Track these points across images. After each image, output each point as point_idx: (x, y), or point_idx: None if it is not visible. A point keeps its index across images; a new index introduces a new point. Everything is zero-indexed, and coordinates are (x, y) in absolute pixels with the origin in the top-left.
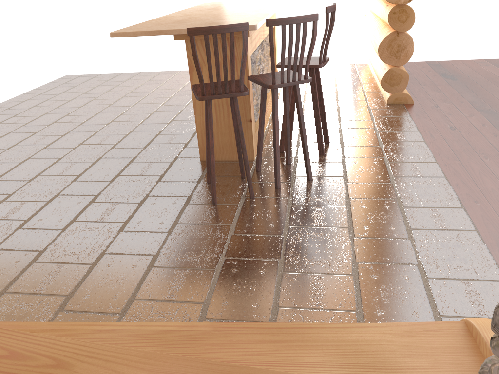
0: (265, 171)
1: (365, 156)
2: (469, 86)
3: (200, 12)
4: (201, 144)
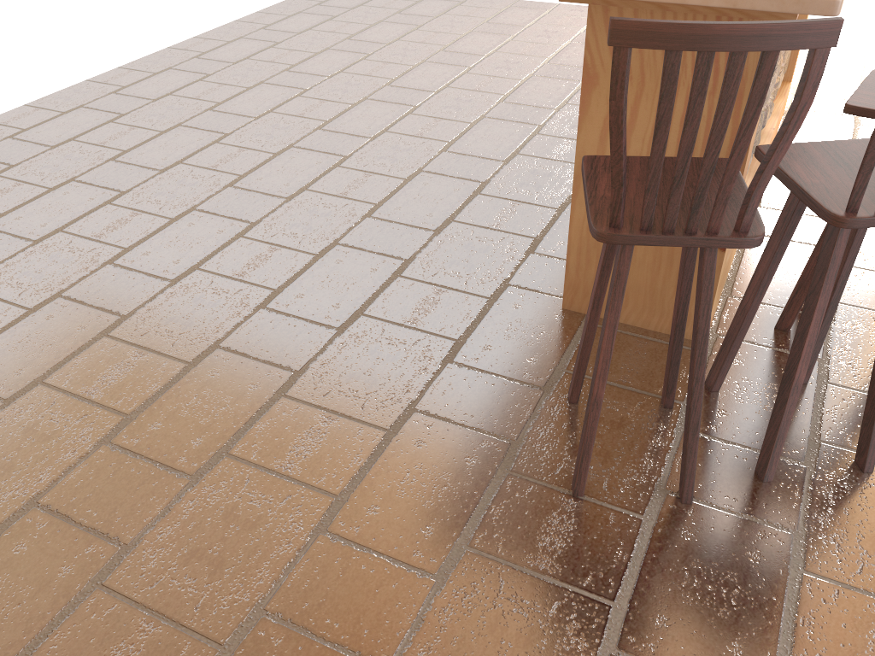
0: (731, 394)
1: None
2: None
3: None
4: (574, 274)
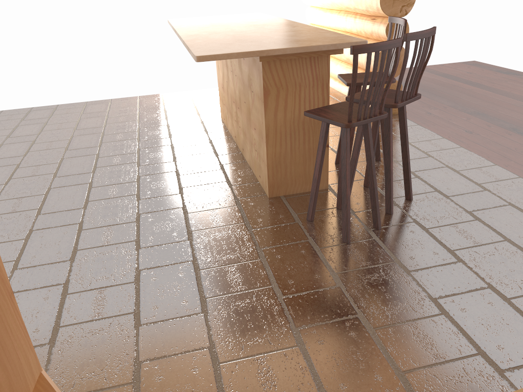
0: (354, 198)
1: (429, 168)
2: (432, 92)
3: (218, 30)
4: (271, 179)
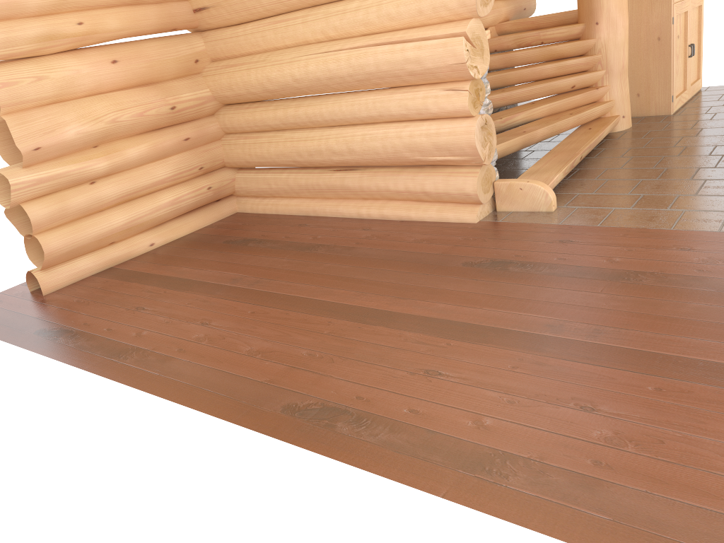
0: None
1: None
2: None
3: None
4: None
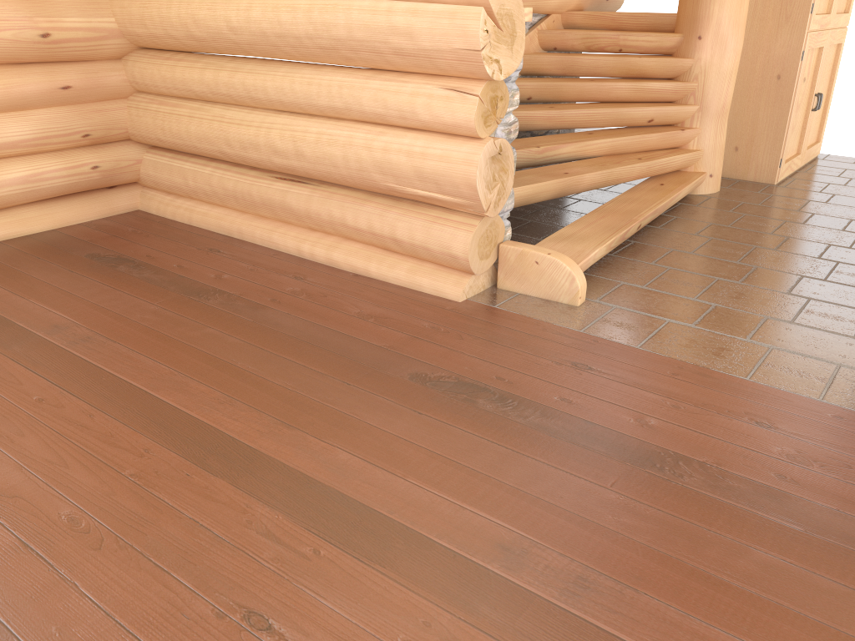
0: None
1: None
2: None
3: None
4: None
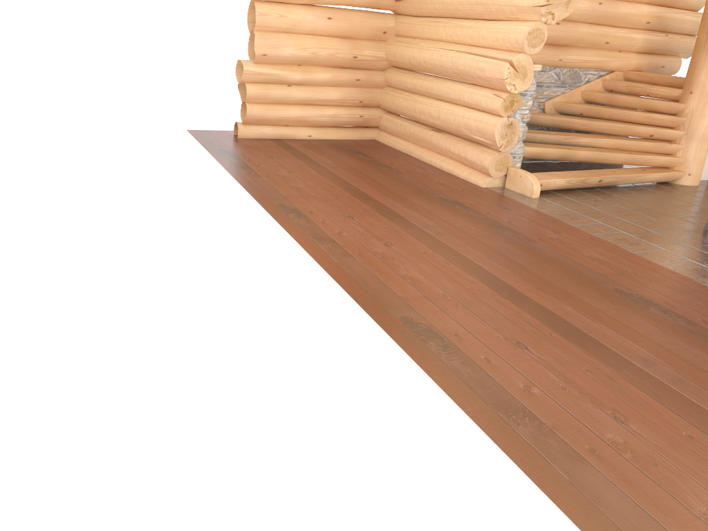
0: None
1: None
2: None
3: None
4: None
